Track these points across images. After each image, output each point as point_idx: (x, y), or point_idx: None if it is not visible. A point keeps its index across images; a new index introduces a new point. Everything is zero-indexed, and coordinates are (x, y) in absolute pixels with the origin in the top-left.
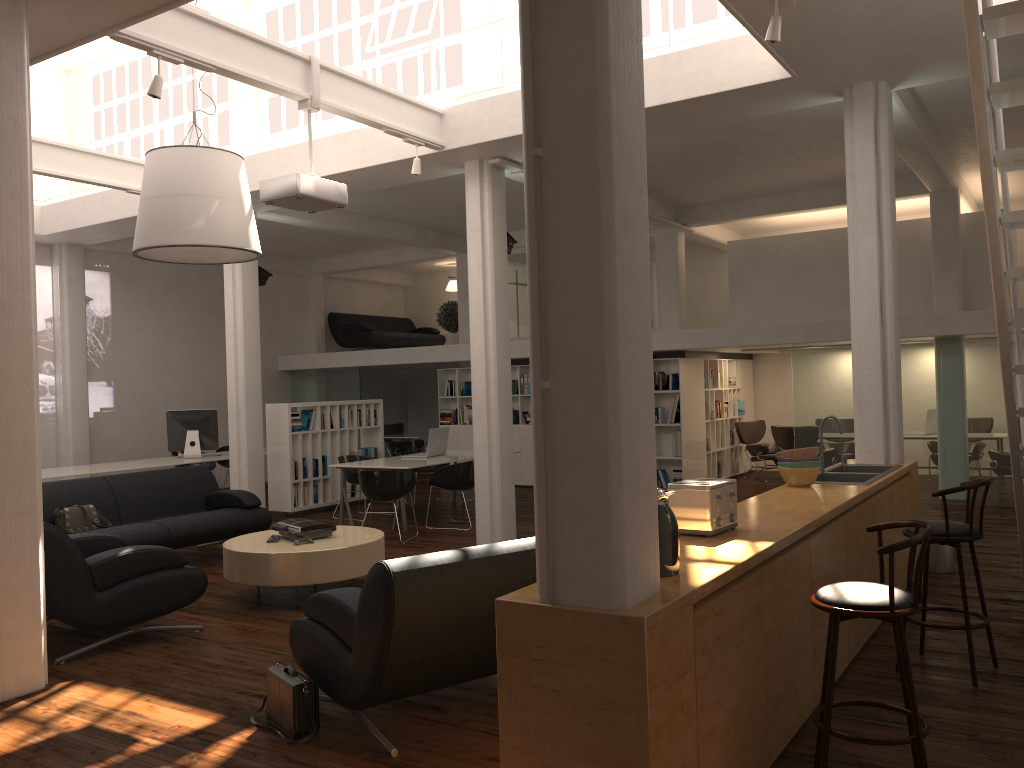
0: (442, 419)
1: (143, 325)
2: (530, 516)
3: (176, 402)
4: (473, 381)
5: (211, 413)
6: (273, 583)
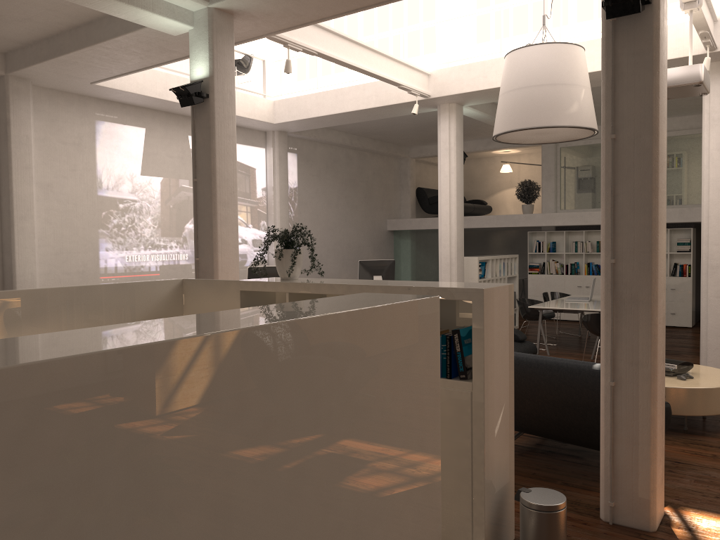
0: (530, 270)
1: (314, 194)
2: (678, 349)
3: (332, 253)
4: (705, 243)
5: (391, 263)
6: (685, 413)
